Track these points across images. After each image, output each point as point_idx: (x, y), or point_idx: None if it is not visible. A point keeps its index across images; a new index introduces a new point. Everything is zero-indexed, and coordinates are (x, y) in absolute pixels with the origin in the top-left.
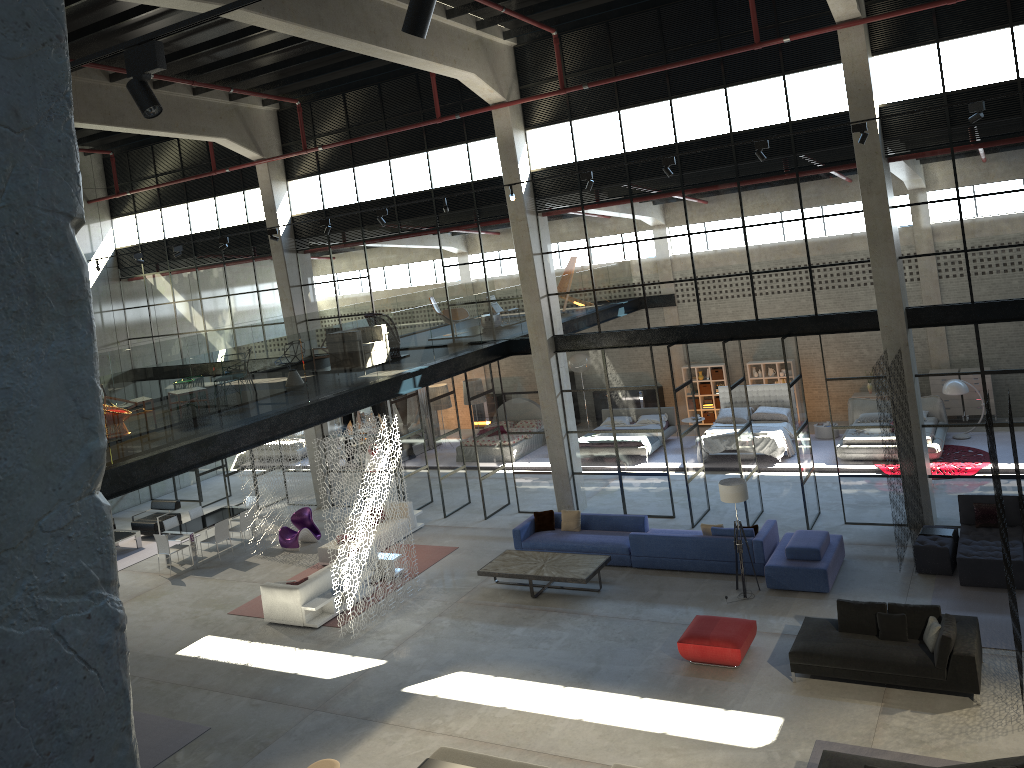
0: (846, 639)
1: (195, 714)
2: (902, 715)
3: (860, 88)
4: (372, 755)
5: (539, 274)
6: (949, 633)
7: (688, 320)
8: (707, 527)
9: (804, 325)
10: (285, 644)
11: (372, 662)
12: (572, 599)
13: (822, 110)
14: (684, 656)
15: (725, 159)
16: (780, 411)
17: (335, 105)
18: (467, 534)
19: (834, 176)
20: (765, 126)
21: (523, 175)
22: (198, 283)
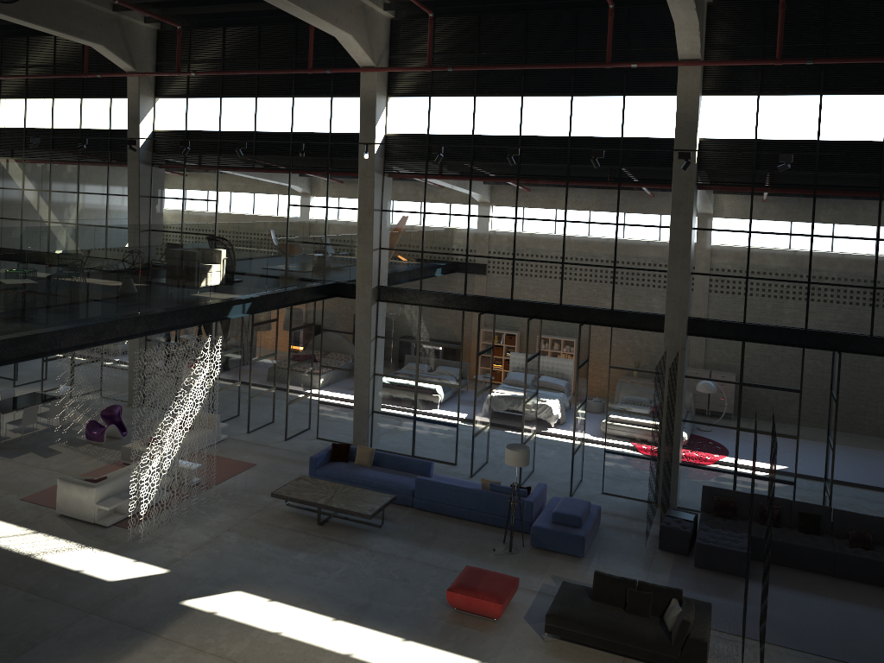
0: (597, 608)
1: None
2: None
3: (688, 121)
4: None
5: (376, 228)
6: (689, 618)
7: (501, 294)
8: (486, 482)
9: (600, 316)
10: (72, 539)
11: (155, 570)
12: (355, 531)
13: (651, 133)
14: (451, 603)
15: (560, 158)
16: (559, 382)
17: (214, 36)
18: (266, 452)
19: (650, 192)
20: (600, 137)
21: (378, 137)
22: (50, 176)
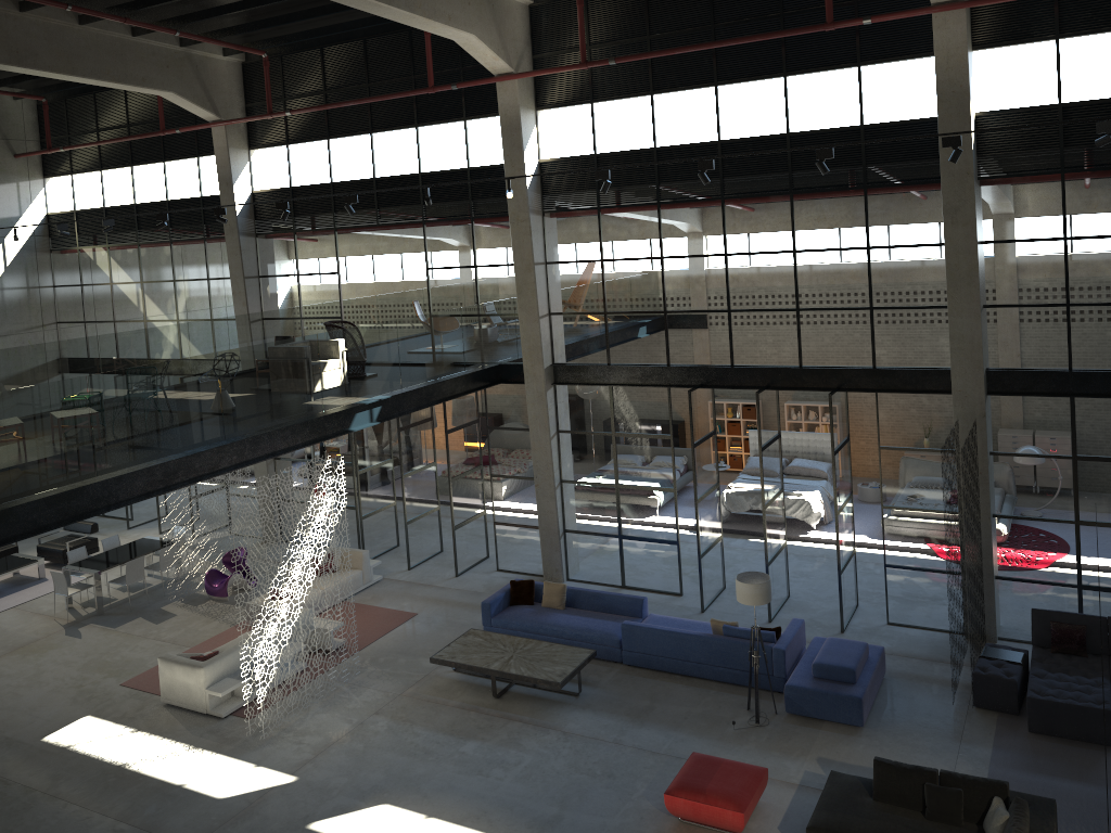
0: (882, 814)
1: None
2: None
3: (955, 90)
4: None
5: (540, 288)
6: (1021, 831)
7: (717, 360)
8: (718, 624)
9: (858, 379)
10: (178, 738)
11: (279, 778)
12: (543, 704)
13: (903, 114)
14: (672, 812)
15: (778, 165)
16: (819, 466)
17: (311, 61)
18: (431, 596)
19: (911, 198)
20: (831, 128)
21: (529, 165)
22: (140, 263)
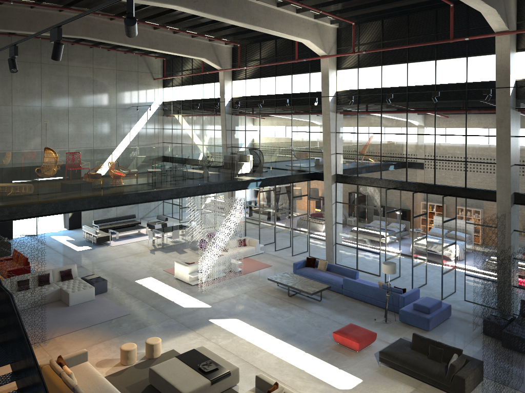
0: (411, 353)
1: (128, 307)
2: None
3: (503, 69)
4: (181, 342)
5: (332, 142)
6: (455, 363)
7: (400, 178)
8: (380, 283)
9: (458, 191)
10: (177, 288)
11: (205, 305)
12: (305, 301)
13: (485, 78)
14: (335, 340)
15: (430, 98)
16: (462, 235)
17: (256, 47)
18: (279, 261)
19: (486, 115)
20: (453, 83)
21: (331, 92)
22: (192, 122)
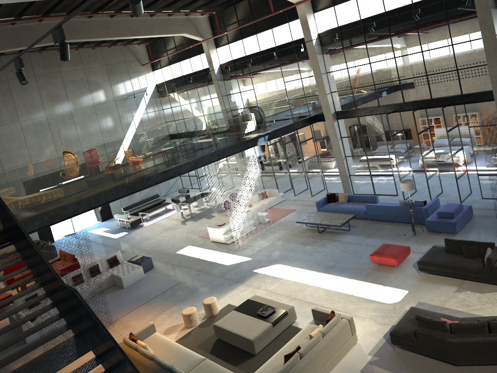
0: (446, 257)
1: (176, 276)
2: (465, 293)
3: None
4: (234, 296)
5: (325, 83)
6: (491, 256)
7: (397, 101)
8: (401, 201)
9: (456, 100)
10: (215, 250)
11: (245, 259)
12: (336, 234)
13: None
14: (373, 261)
15: (410, 17)
16: (465, 140)
17: (231, 11)
18: (301, 203)
19: (467, 20)
20: None
21: (313, 36)
22: (188, 96)
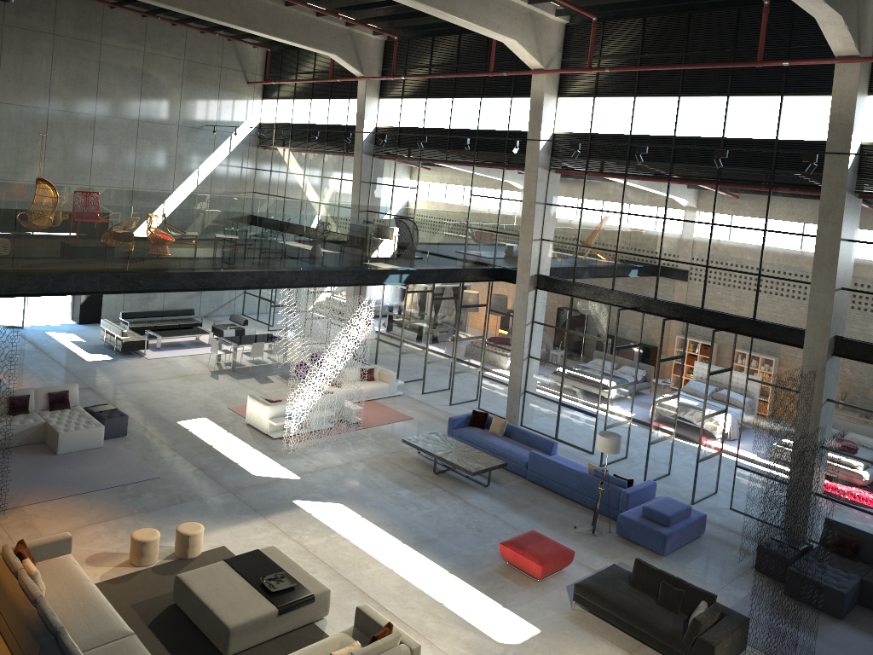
0: (628, 592)
1: (158, 465)
2: None
3: (842, 122)
4: (239, 535)
5: (537, 220)
6: (702, 619)
7: (645, 292)
8: (592, 467)
9: (741, 325)
10: (246, 441)
11: (290, 475)
12: (461, 485)
13: (808, 135)
14: (502, 556)
15: (712, 160)
16: (739, 398)
17: (425, 45)
18: (428, 411)
19: (803, 198)
20: (753, 138)
21: (544, 134)
22: (305, 162)
